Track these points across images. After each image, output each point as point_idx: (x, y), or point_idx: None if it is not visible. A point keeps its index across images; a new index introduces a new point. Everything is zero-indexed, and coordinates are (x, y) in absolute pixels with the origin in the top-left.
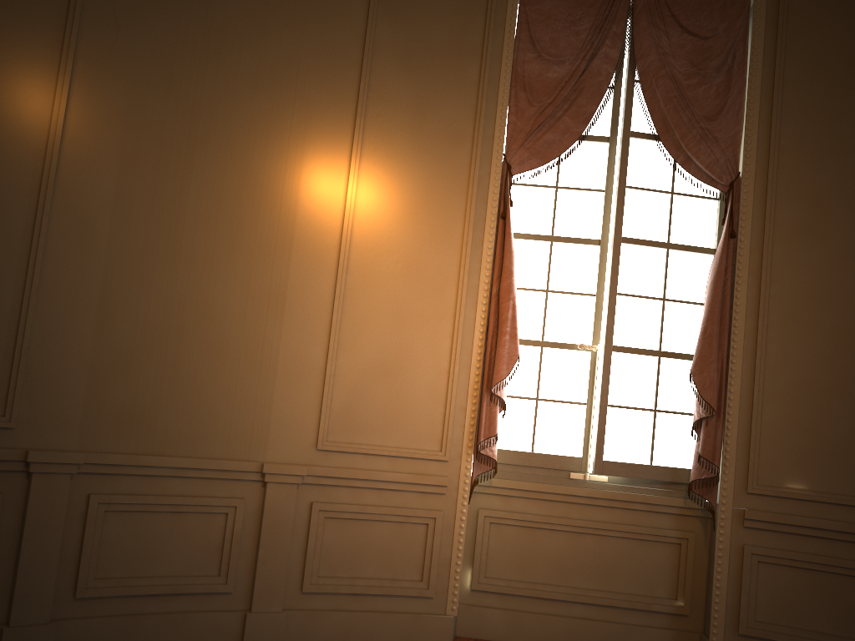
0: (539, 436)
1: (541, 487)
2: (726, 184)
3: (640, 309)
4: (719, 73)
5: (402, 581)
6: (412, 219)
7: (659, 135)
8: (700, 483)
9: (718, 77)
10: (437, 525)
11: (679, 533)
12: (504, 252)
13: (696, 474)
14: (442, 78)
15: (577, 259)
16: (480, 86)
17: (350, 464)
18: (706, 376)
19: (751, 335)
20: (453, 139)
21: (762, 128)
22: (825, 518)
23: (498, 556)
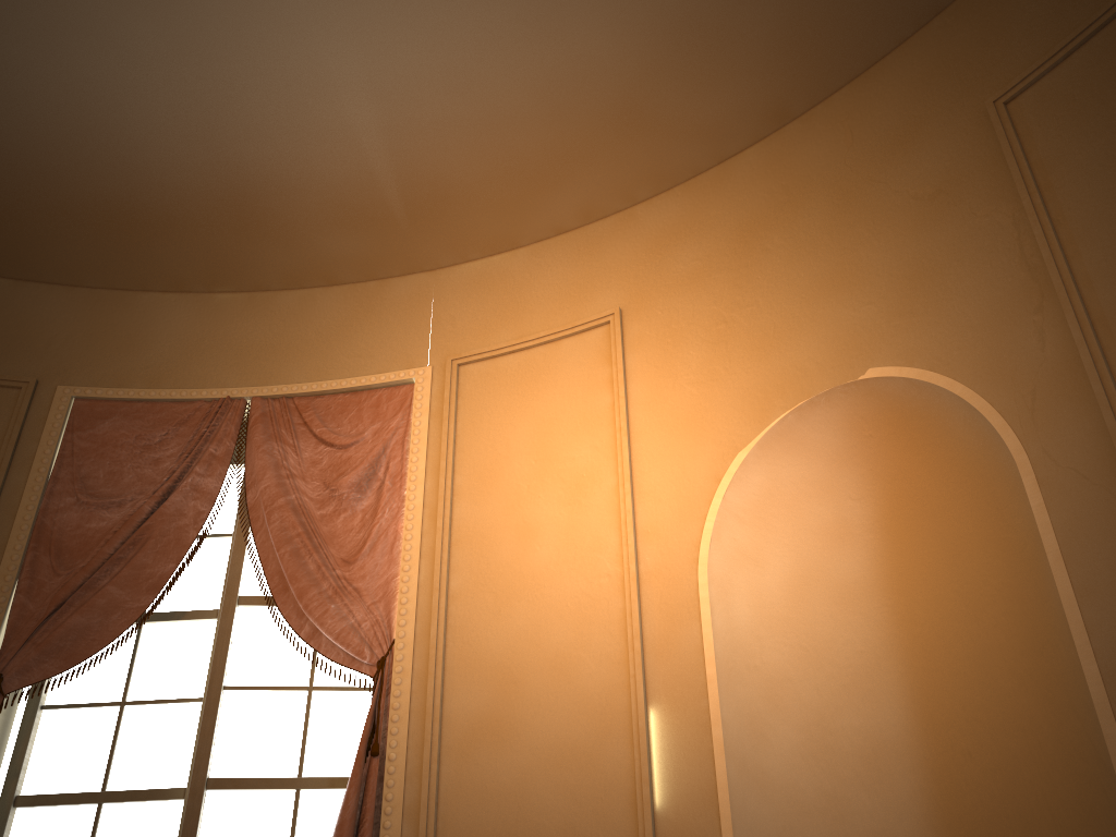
0: None
1: None
2: (372, 661)
3: None
4: (365, 492)
5: None
6: None
7: (274, 596)
8: None
9: (365, 498)
10: None
11: None
12: None
13: None
14: None
15: (143, 831)
16: None
17: None
18: None
19: None
20: None
21: (426, 566)
22: None
23: None
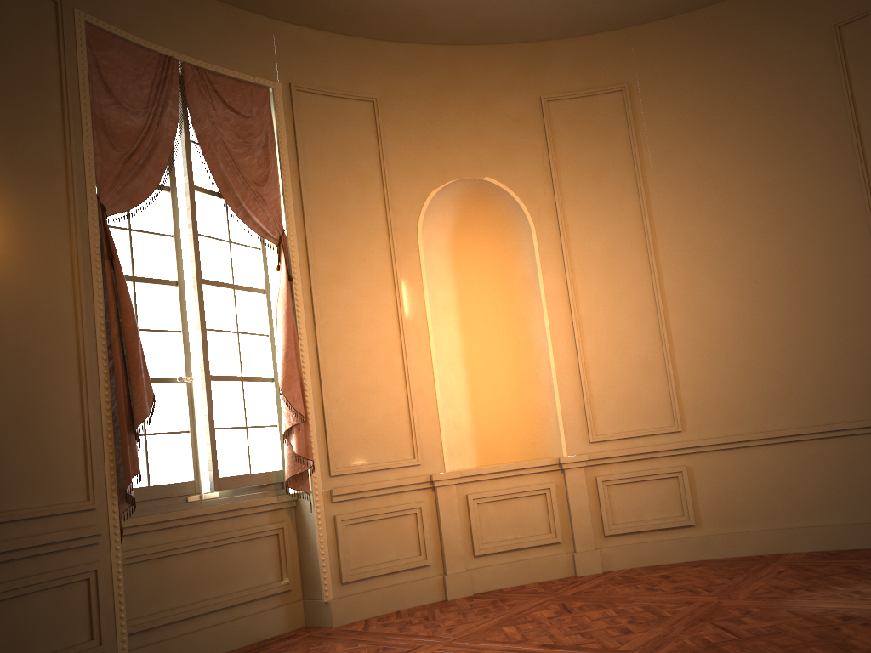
0: (153, 469)
1: (166, 516)
2: (278, 238)
3: (223, 341)
4: (259, 147)
5: (75, 646)
6: (22, 257)
7: (221, 192)
8: (292, 479)
9: (258, 150)
10: (100, 576)
11: (277, 525)
12: (121, 292)
13: (292, 471)
14: (27, 106)
15: (159, 299)
16: (66, 122)
17: (3, 536)
18: (295, 391)
19: (313, 356)
20: (48, 174)
21: (296, 197)
22: (380, 481)
23: (134, 595)
